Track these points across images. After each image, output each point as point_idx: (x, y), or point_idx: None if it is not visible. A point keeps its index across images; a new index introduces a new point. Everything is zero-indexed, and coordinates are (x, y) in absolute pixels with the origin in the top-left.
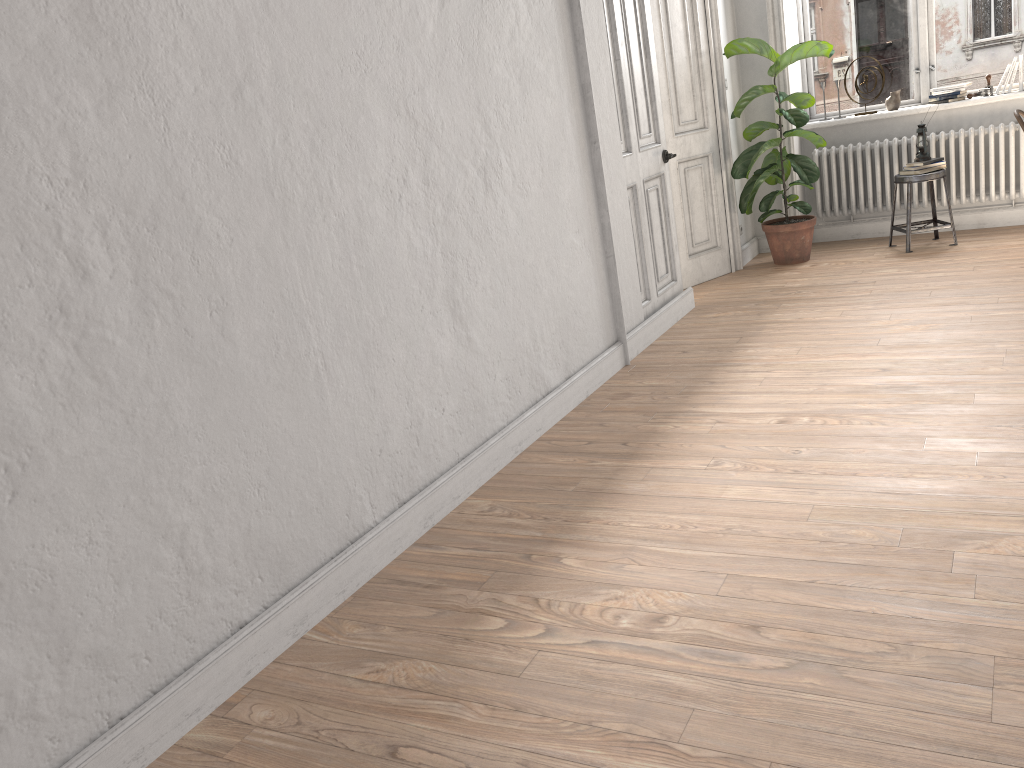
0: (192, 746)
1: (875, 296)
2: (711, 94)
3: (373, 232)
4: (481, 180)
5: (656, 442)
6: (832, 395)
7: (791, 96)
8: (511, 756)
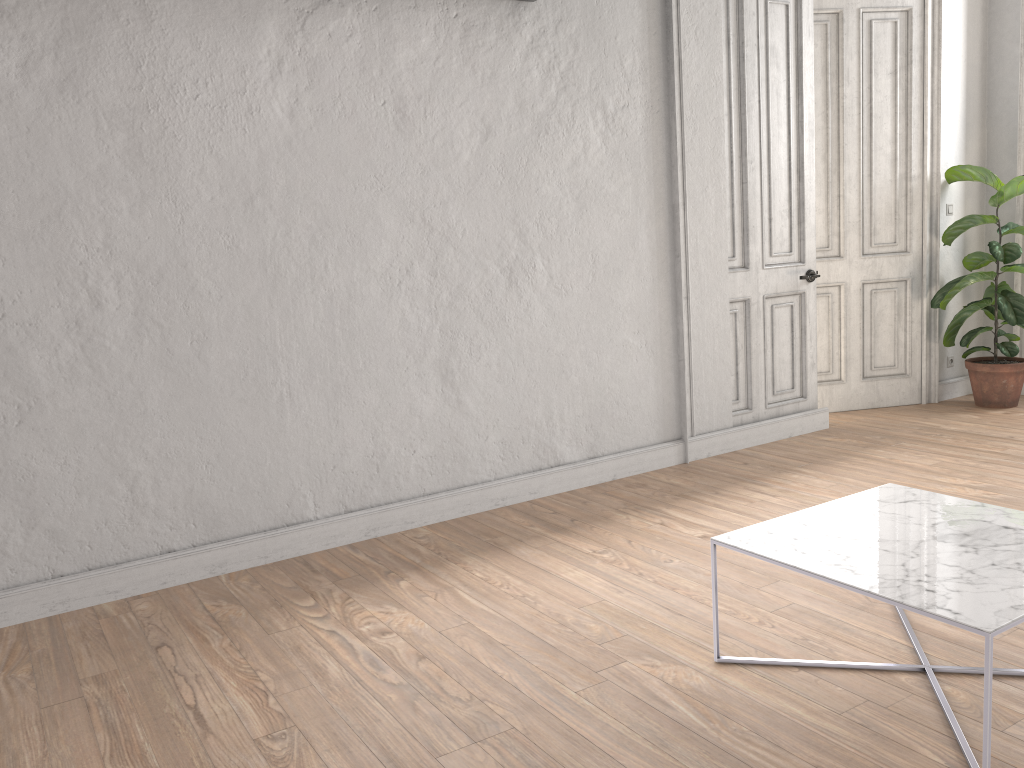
0: (96, 609)
1: (999, 455)
2: (919, 218)
3: (363, 306)
4: (504, 277)
5: (594, 525)
6: None
7: (1020, 229)
8: (198, 670)
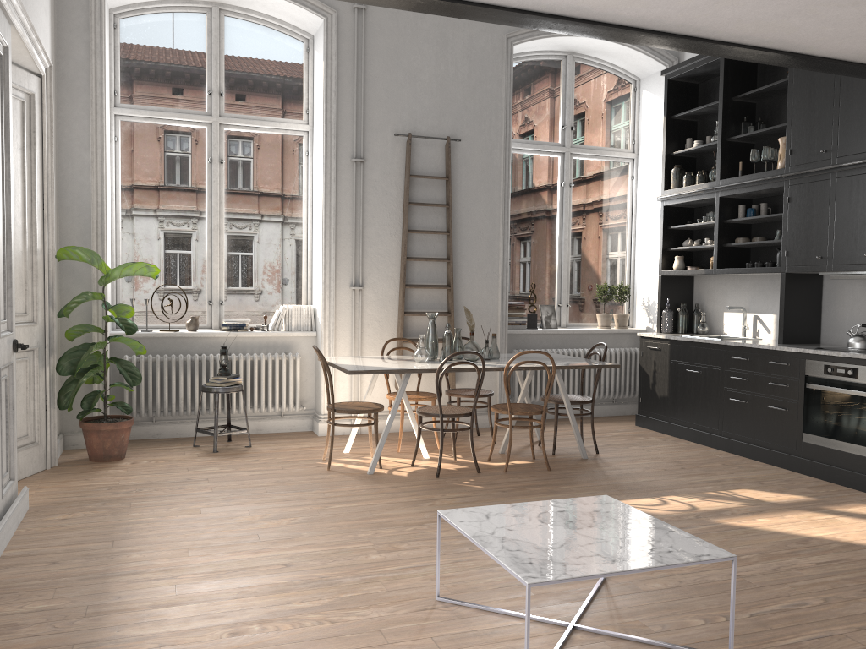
0: None
1: (219, 493)
2: (42, 291)
3: None
4: None
5: None
6: (261, 597)
7: (116, 306)
8: None
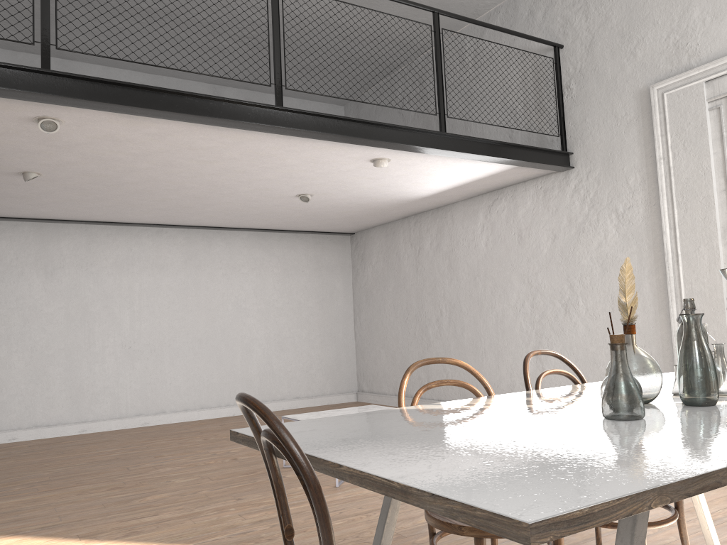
0: None
1: None
2: None
3: (507, 319)
4: (563, 308)
5: None
6: None
7: None
8: None
